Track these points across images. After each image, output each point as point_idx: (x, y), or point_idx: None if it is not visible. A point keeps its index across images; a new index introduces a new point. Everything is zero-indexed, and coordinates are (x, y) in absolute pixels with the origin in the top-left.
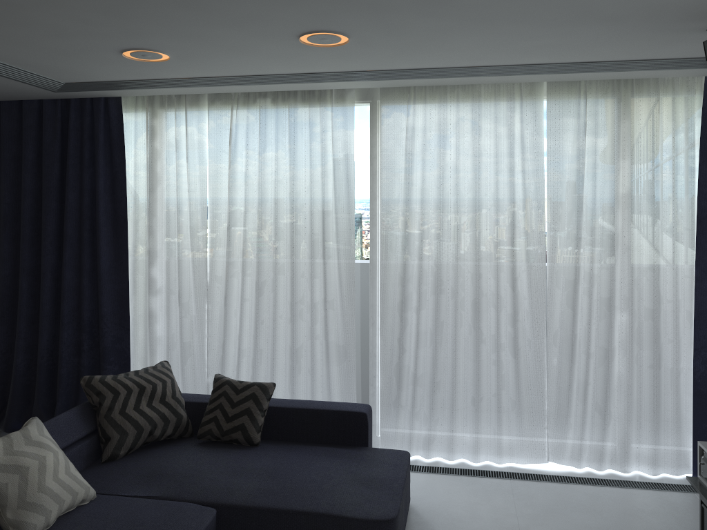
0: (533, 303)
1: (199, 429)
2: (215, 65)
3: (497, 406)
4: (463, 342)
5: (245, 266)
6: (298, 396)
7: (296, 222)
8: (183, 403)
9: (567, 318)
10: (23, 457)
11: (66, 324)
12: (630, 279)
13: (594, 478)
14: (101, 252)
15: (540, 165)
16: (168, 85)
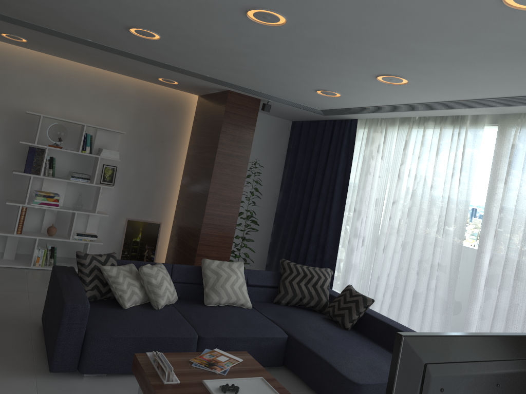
0: None
1: (325, 309)
2: (368, 98)
3: None
4: None
5: (399, 229)
6: (412, 327)
7: (431, 205)
8: (327, 293)
9: None
10: (222, 270)
11: (312, 242)
12: None
13: None
14: (333, 205)
15: None
16: (367, 111)
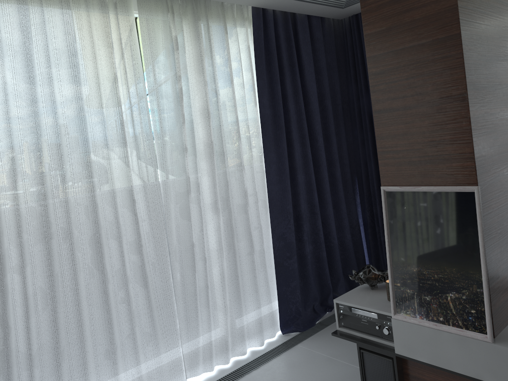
0: (153, 223)
1: None
2: None
3: (134, 347)
4: (84, 290)
5: None
6: None
7: None
8: None
9: (184, 230)
10: None
11: None
12: (226, 182)
13: (230, 373)
14: None
15: (142, 78)
16: None
